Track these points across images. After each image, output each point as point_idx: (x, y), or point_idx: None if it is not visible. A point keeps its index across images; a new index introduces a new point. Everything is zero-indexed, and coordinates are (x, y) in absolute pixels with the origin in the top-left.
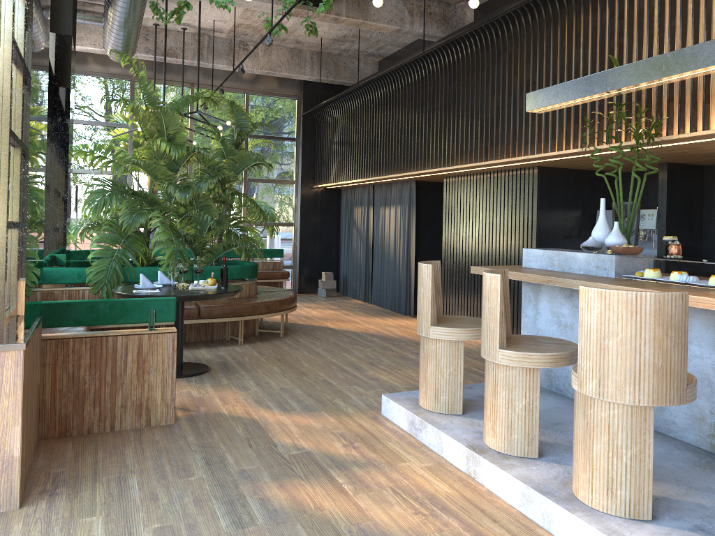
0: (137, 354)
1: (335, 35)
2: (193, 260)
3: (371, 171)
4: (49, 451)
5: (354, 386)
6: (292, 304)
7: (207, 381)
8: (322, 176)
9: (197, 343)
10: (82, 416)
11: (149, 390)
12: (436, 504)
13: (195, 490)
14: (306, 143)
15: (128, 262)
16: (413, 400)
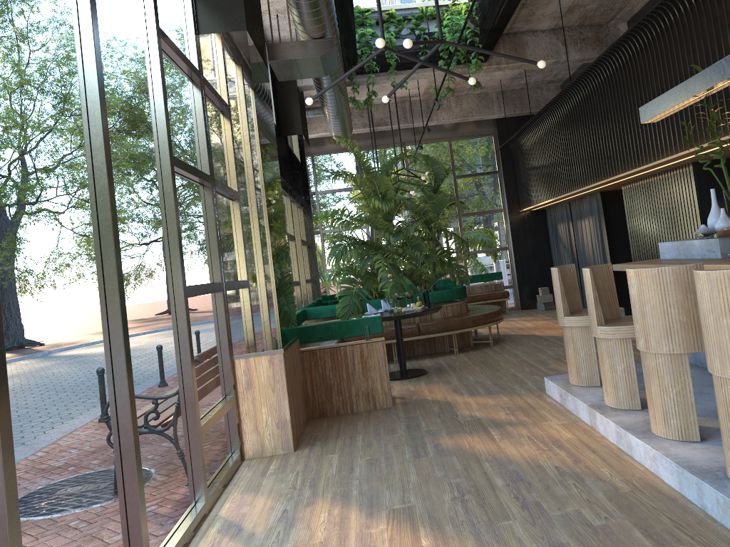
0: (361, 358)
1: (511, 74)
2: (413, 289)
3: (559, 190)
4: (313, 425)
5: (534, 376)
6: (496, 317)
7: (423, 380)
8: (525, 200)
9: (423, 355)
10: (332, 402)
11: (372, 383)
12: (555, 444)
13: (396, 441)
14: (507, 173)
15: (364, 296)
16: (566, 379)
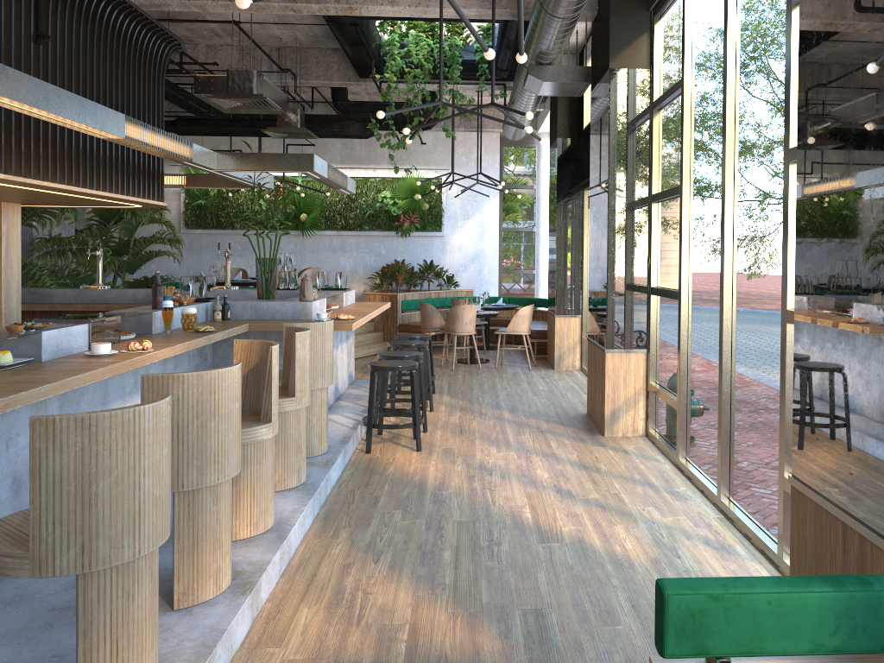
0: None
1: None
2: None
3: None
4: None
5: None
6: None
7: None
8: None
9: None
10: None
11: None
12: (340, 597)
13: None
14: None
15: None
16: None
